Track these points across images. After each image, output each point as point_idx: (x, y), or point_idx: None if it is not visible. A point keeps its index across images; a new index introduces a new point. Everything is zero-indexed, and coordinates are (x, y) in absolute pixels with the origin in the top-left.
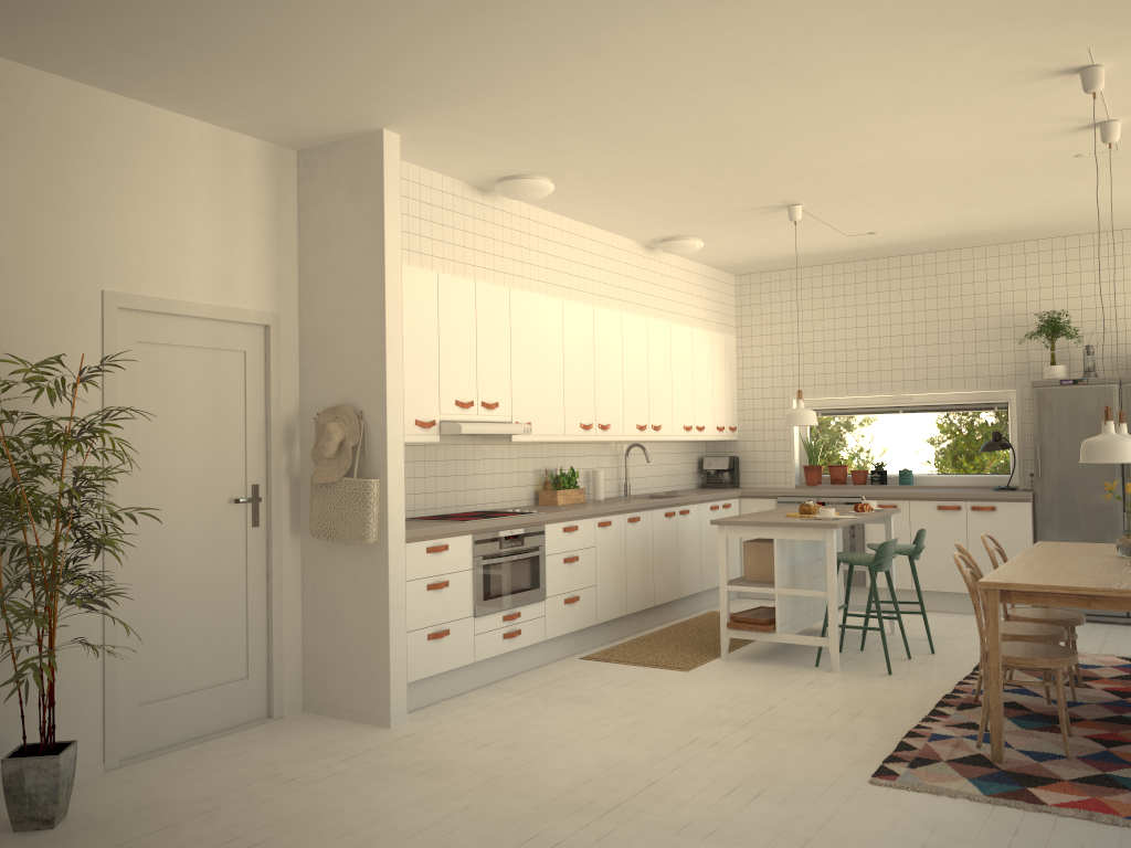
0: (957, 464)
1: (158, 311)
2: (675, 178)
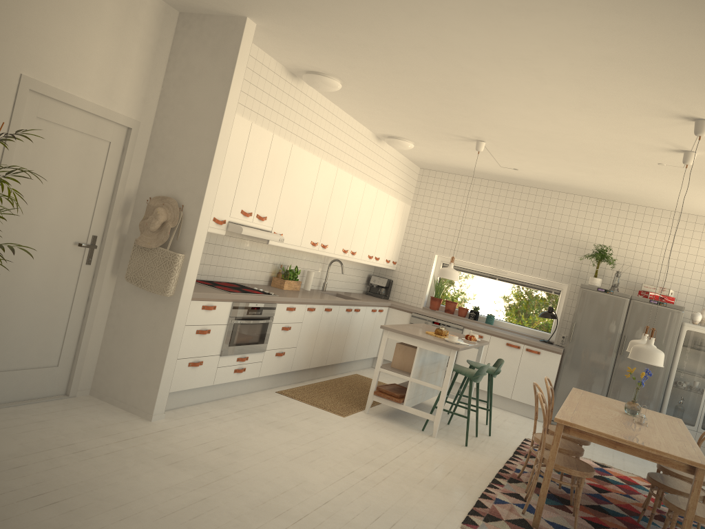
0: (521, 319)
1: (57, 99)
2: (419, 104)
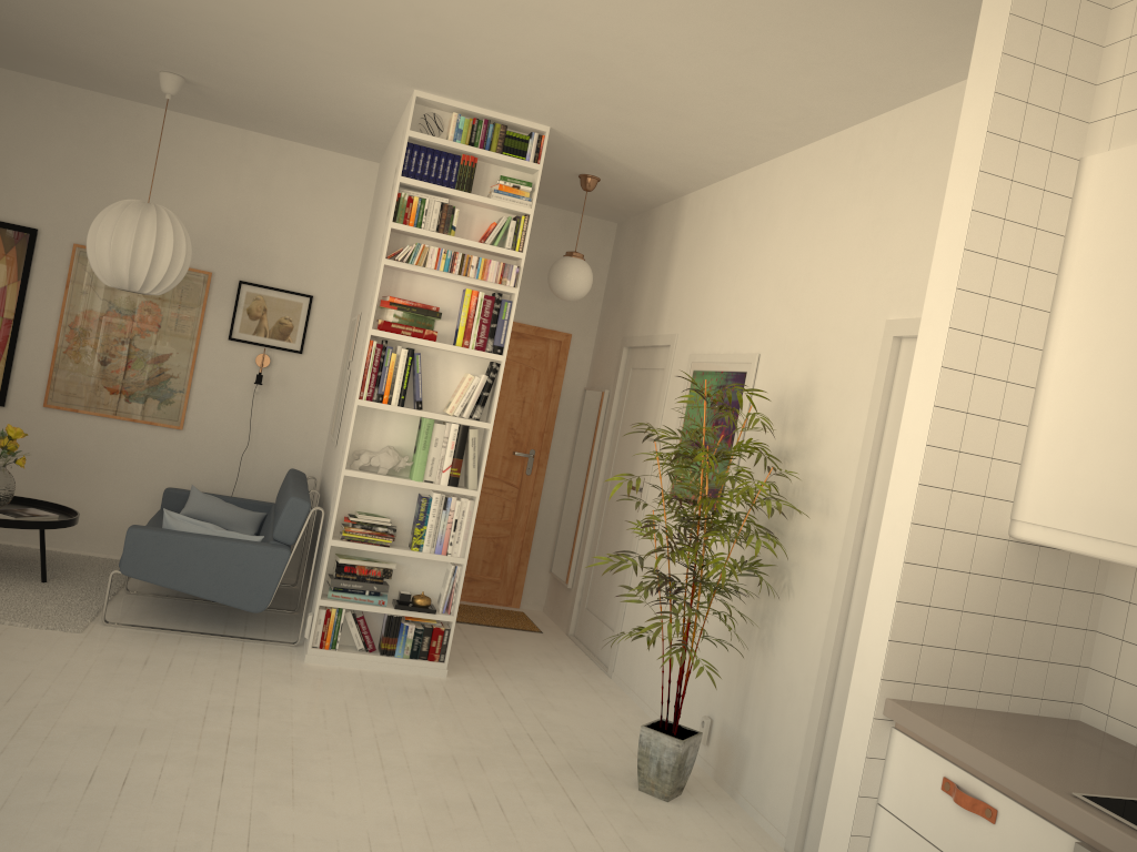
0: None
1: None
2: None
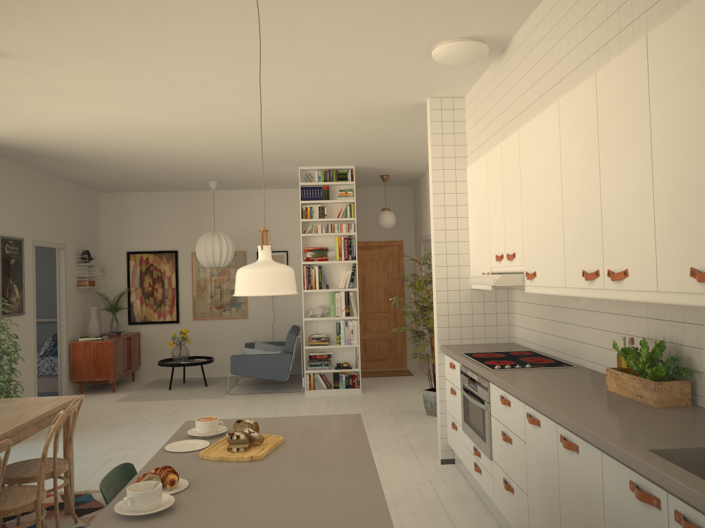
0: None
1: None
2: (340, 15)
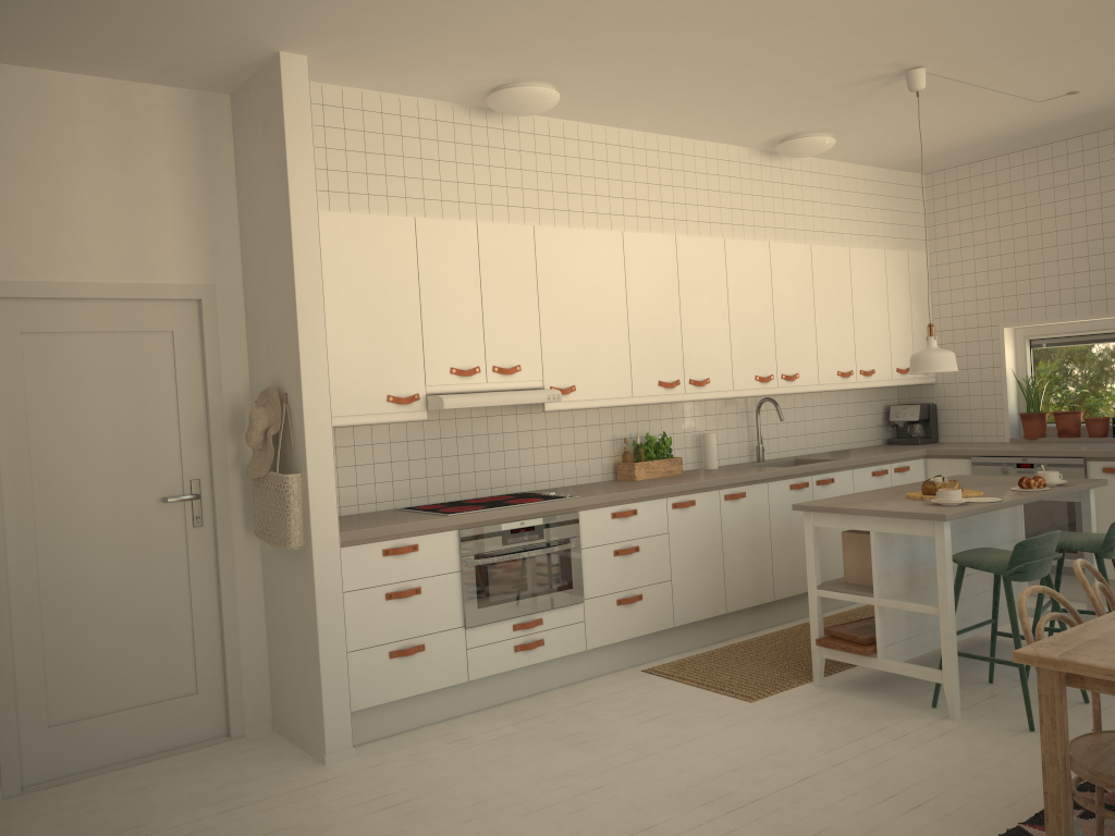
0: None
1: (43, 297)
2: (706, 56)
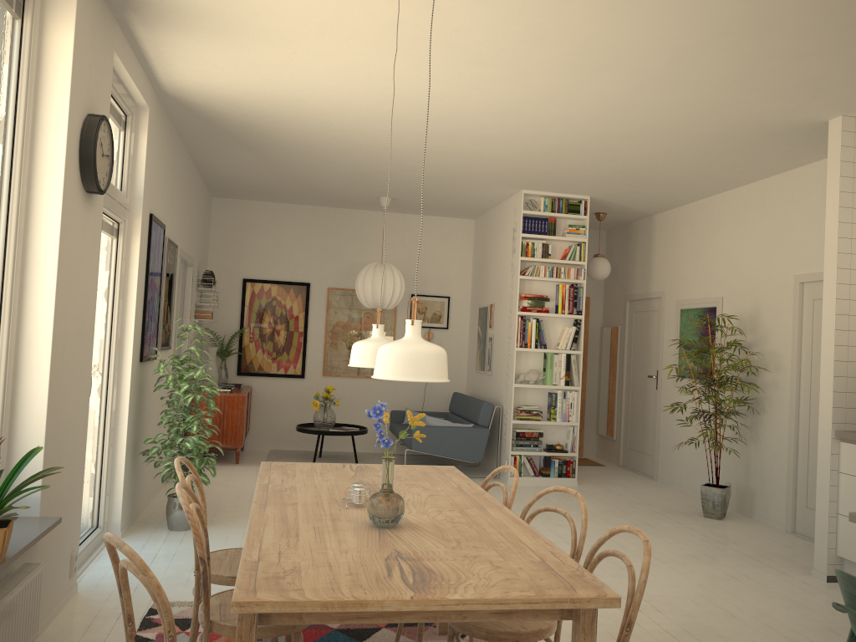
0: None
1: (817, 280)
2: None
